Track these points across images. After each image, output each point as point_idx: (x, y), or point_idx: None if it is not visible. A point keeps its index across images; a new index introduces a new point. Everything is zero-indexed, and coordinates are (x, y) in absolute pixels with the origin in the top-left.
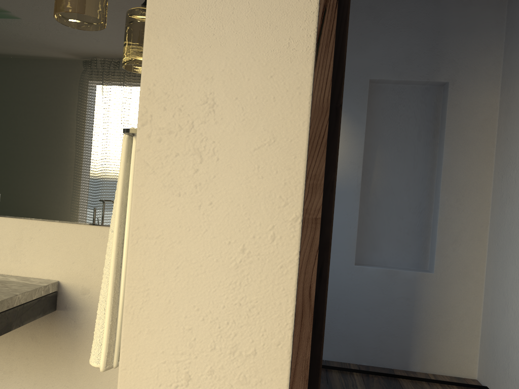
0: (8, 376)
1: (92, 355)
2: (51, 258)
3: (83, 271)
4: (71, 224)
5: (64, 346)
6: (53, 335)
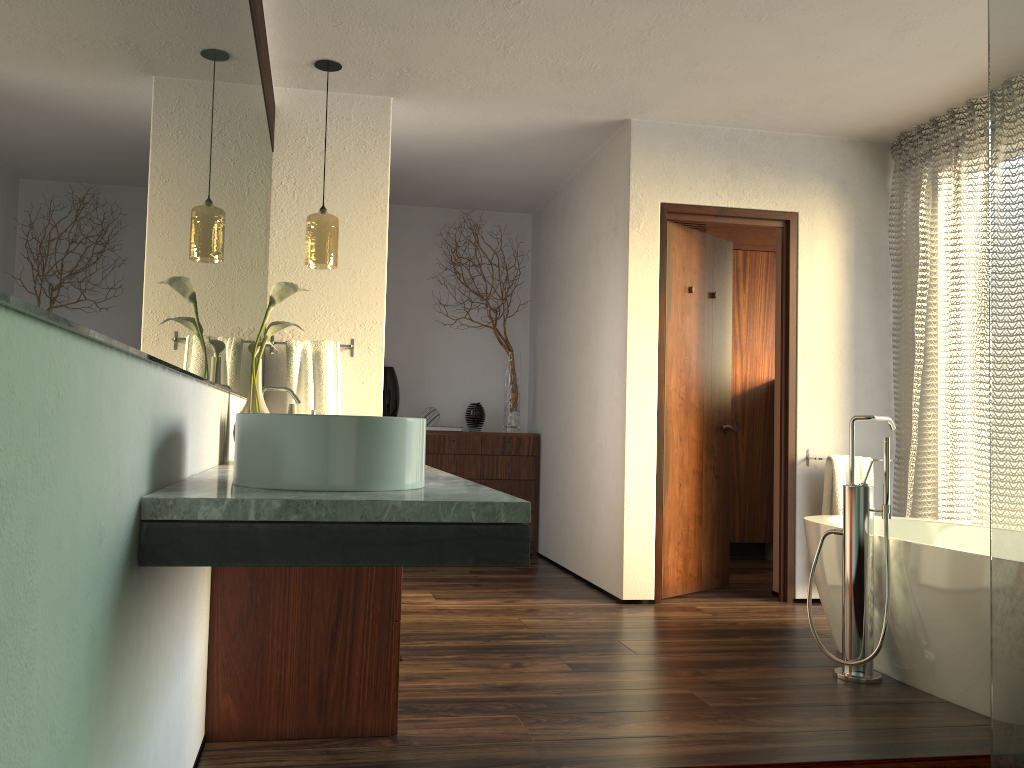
0: None
1: None
2: None
3: None
4: None
5: None
6: None
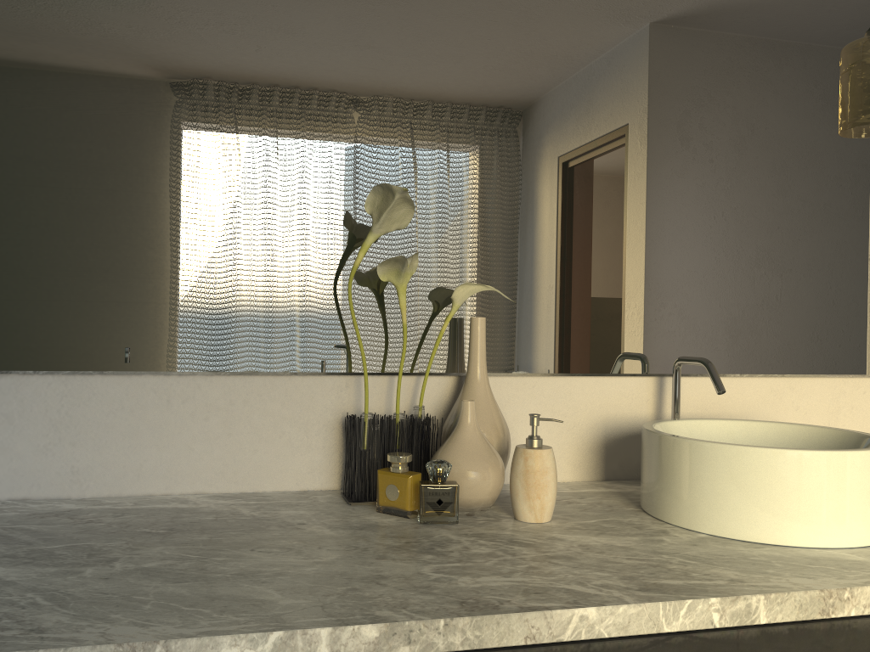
0: None
1: None
2: None
3: None
4: None
5: None
6: None
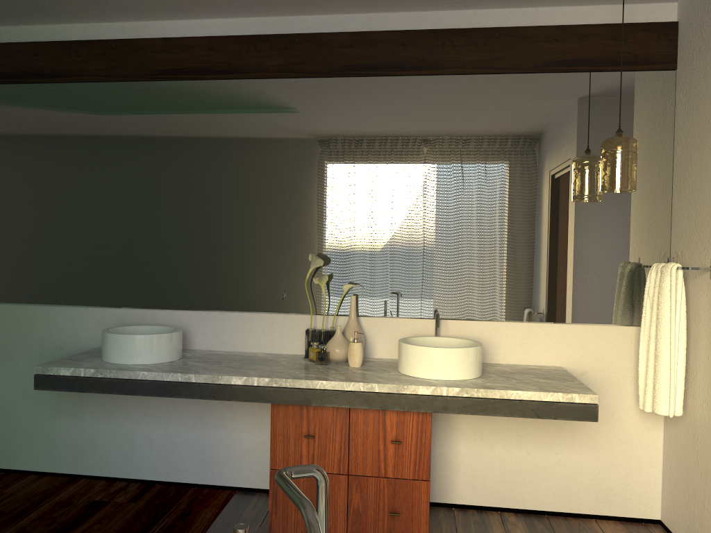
0: (523, 439)
1: (661, 408)
2: (554, 350)
3: (580, 358)
4: (568, 324)
5: None
6: None
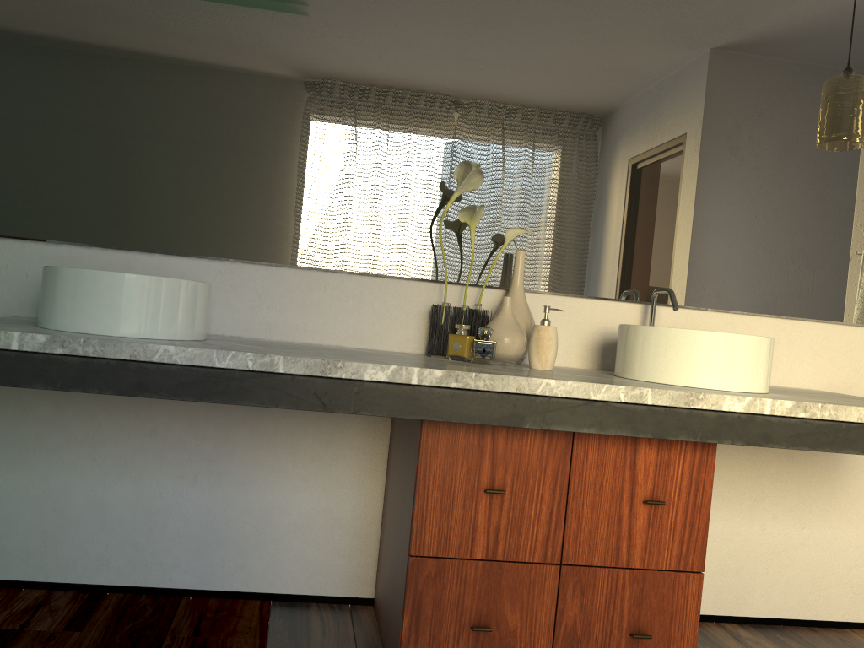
0: (758, 504)
1: None
2: (813, 364)
3: (848, 379)
4: (836, 325)
5: (825, 465)
6: (813, 453)
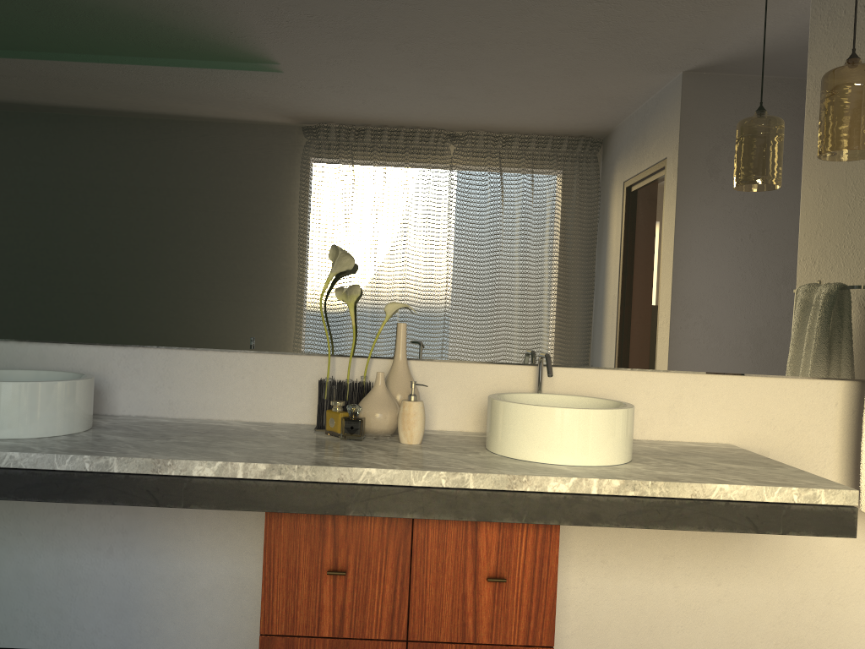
0: (669, 561)
1: None
2: (720, 418)
3: (759, 431)
4: (743, 376)
5: None
6: None
